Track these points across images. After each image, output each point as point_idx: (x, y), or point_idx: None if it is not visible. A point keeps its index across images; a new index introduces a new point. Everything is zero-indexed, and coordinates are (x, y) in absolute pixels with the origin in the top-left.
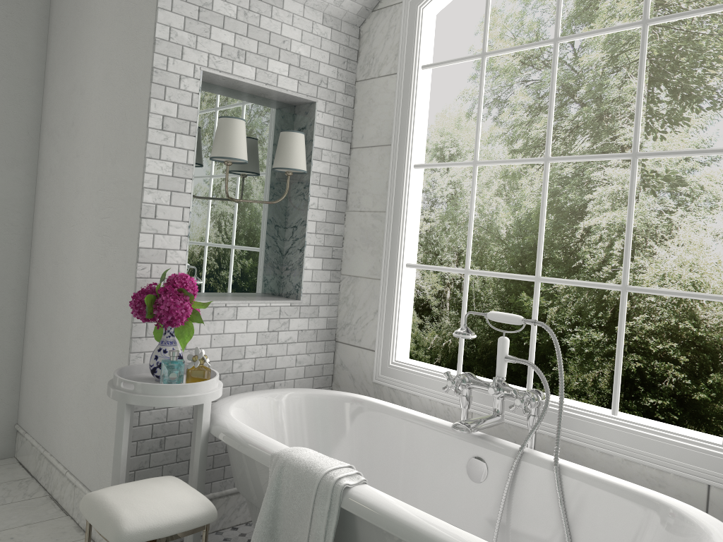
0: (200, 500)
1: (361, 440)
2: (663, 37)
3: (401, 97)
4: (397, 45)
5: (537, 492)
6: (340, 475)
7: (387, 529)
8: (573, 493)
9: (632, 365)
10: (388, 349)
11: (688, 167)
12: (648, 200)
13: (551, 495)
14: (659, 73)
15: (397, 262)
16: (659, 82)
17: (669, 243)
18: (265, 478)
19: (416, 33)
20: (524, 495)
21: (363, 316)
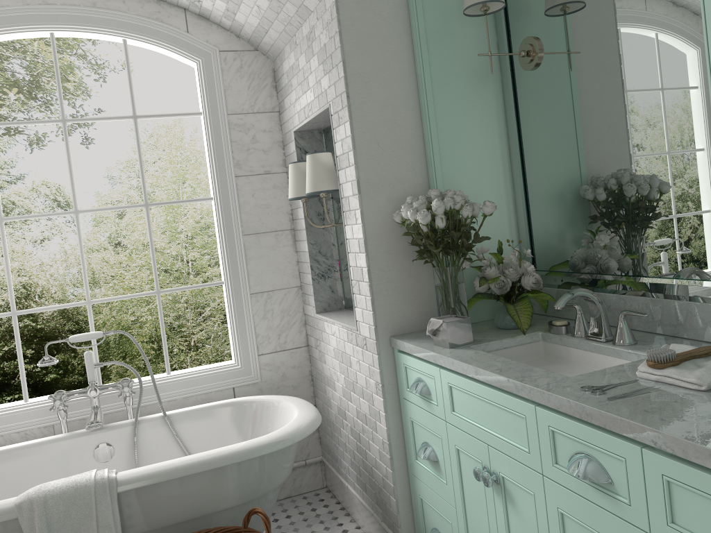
0: None
1: None
2: None
3: None
4: None
5: (157, 439)
6: (105, 474)
7: (167, 478)
8: (182, 426)
9: None
10: None
11: None
12: None
13: (168, 435)
14: None
15: None
16: None
17: None
18: None
19: None
20: (149, 447)
21: None
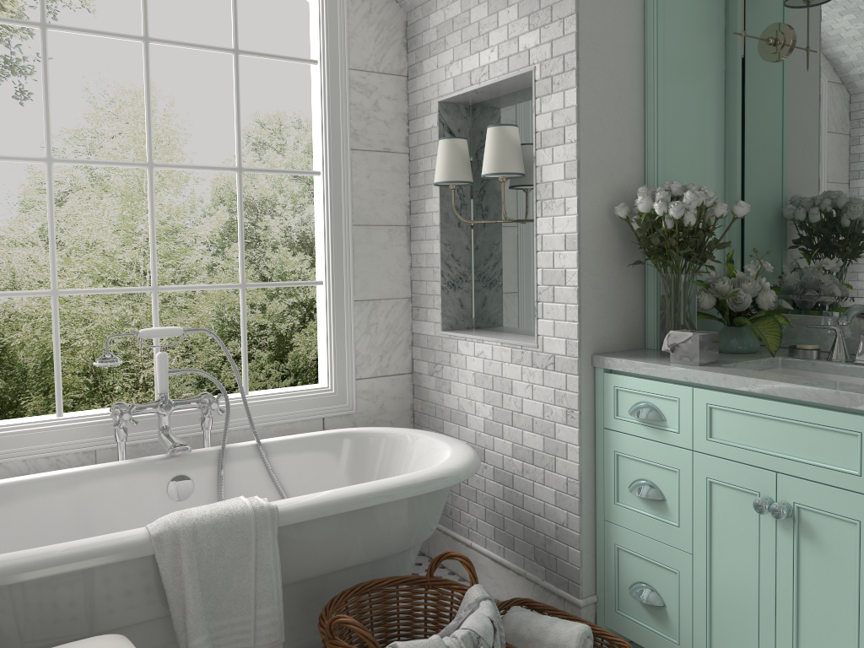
0: (113, 636)
1: None
2: None
3: None
4: None
5: (248, 475)
6: (262, 502)
7: (336, 512)
8: (278, 460)
9: None
10: None
11: None
12: None
13: (261, 471)
14: None
15: None
16: None
17: None
18: (101, 588)
19: None
20: (237, 484)
21: None
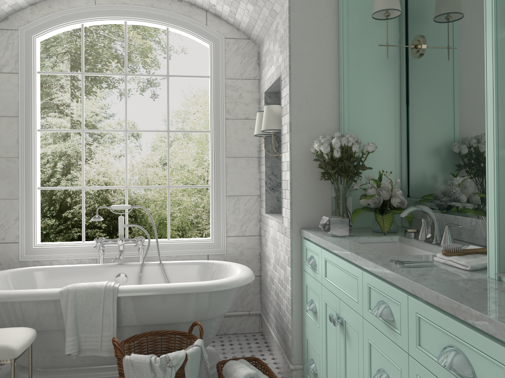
0: (27, 328)
1: None
2: (77, 42)
3: (24, 88)
4: (17, 56)
5: (154, 277)
6: (112, 284)
7: (147, 294)
8: (170, 272)
9: (75, 235)
10: (31, 239)
11: (98, 119)
12: (76, 137)
13: (160, 276)
14: (77, 63)
15: (33, 187)
16: (77, 68)
17: (91, 162)
18: (43, 311)
19: (33, 52)
20: (148, 281)
21: (5, 223)
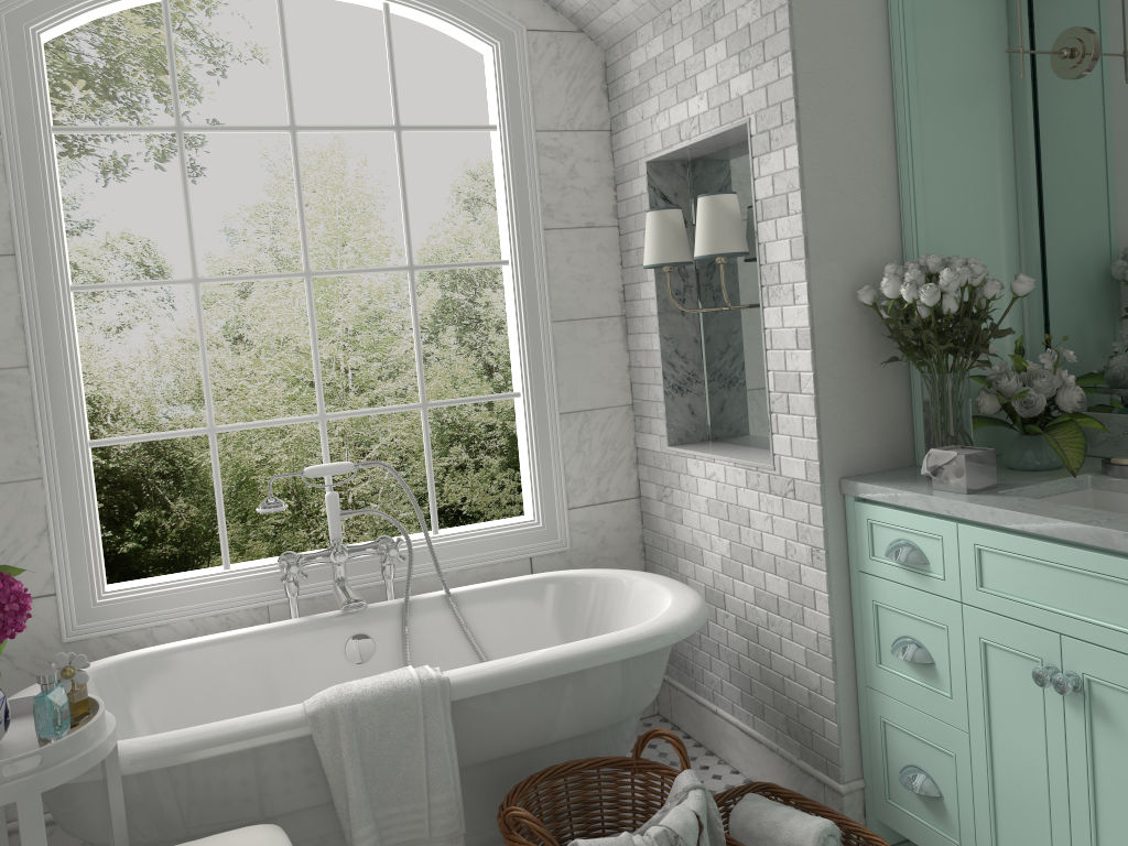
0: (265, 827)
1: (158, 711)
2: None
3: (22, 176)
4: None
5: (437, 632)
6: (431, 673)
7: (519, 682)
8: (473, 612)
9: None
10: (88, 581)
11: None
12: None
13: (452, 626)
14: None
15: (78, 442)
16: None
17: None
18: (259, 771)
19: (36, 72)
20: (425, 642)
21: (10, 548)
